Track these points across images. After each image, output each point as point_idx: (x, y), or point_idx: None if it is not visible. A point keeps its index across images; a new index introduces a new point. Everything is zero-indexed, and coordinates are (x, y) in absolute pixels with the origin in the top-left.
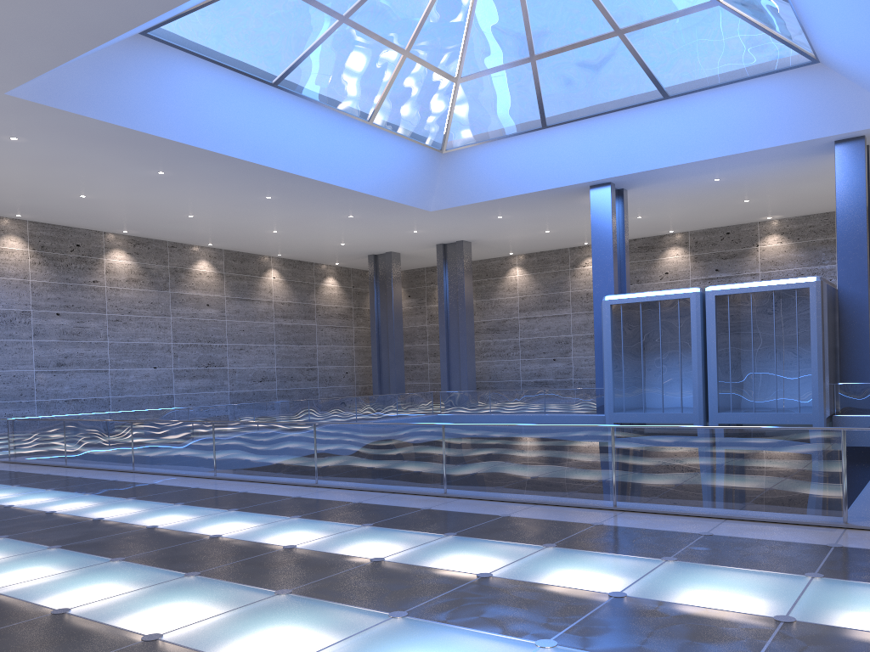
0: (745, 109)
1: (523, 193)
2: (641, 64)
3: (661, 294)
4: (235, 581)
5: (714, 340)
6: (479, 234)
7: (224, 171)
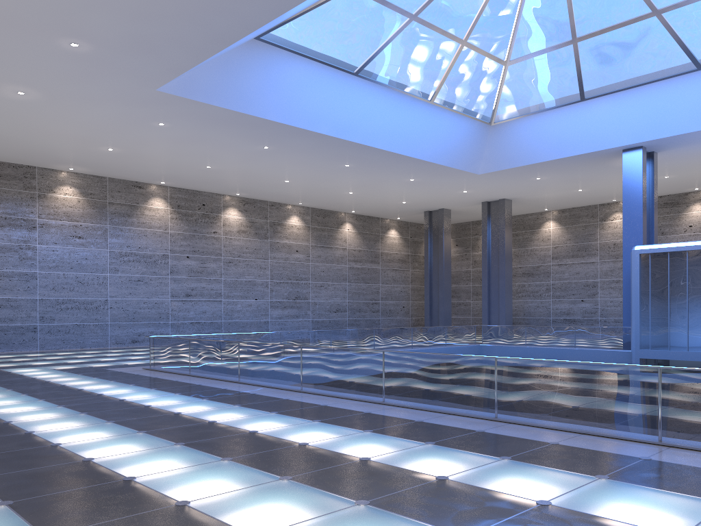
0: None
1: (561, 158)
2: (677, 40)
3: (689, 244)
4: (321, 488)
5: None
6: (519, 193)
7: (314, 145)
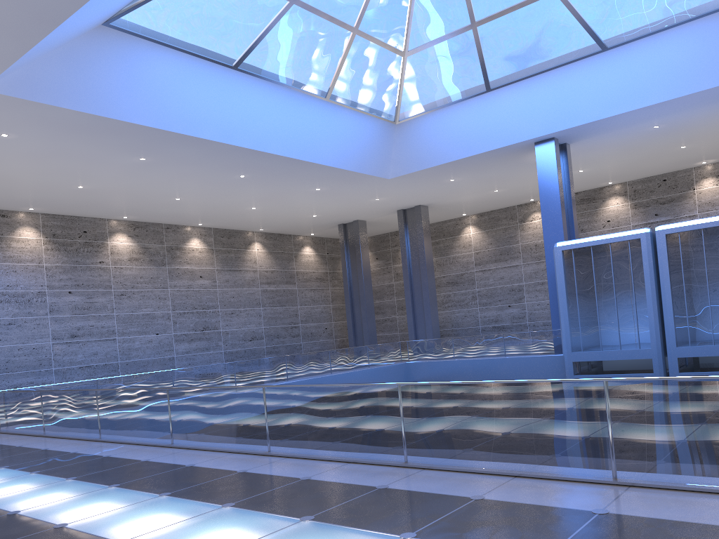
0: (684, 52)
1: (472, 155)
2: (579, 19)
3: (611, 236)
4: None
5: (667, 277)
6: (434, 198)
7: (198, 153)
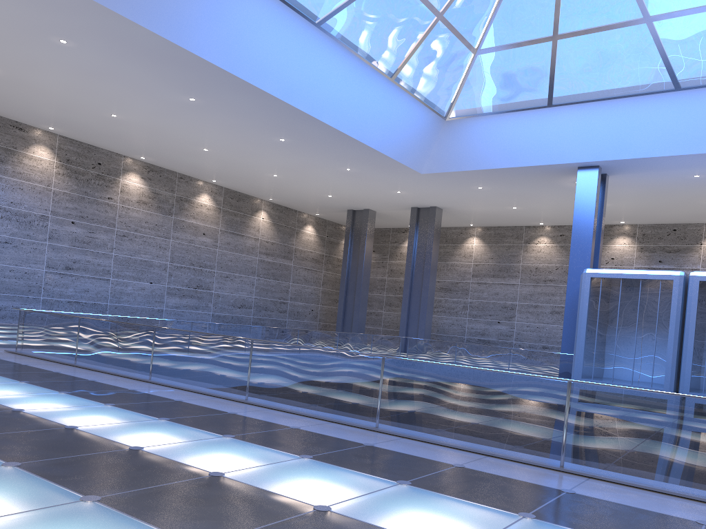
0: None
1: (513, 167)
2: (661, 54)
3: (644, 273)
4: None
5: (693, 322)
6: (453, 202)
7: (251, 106)
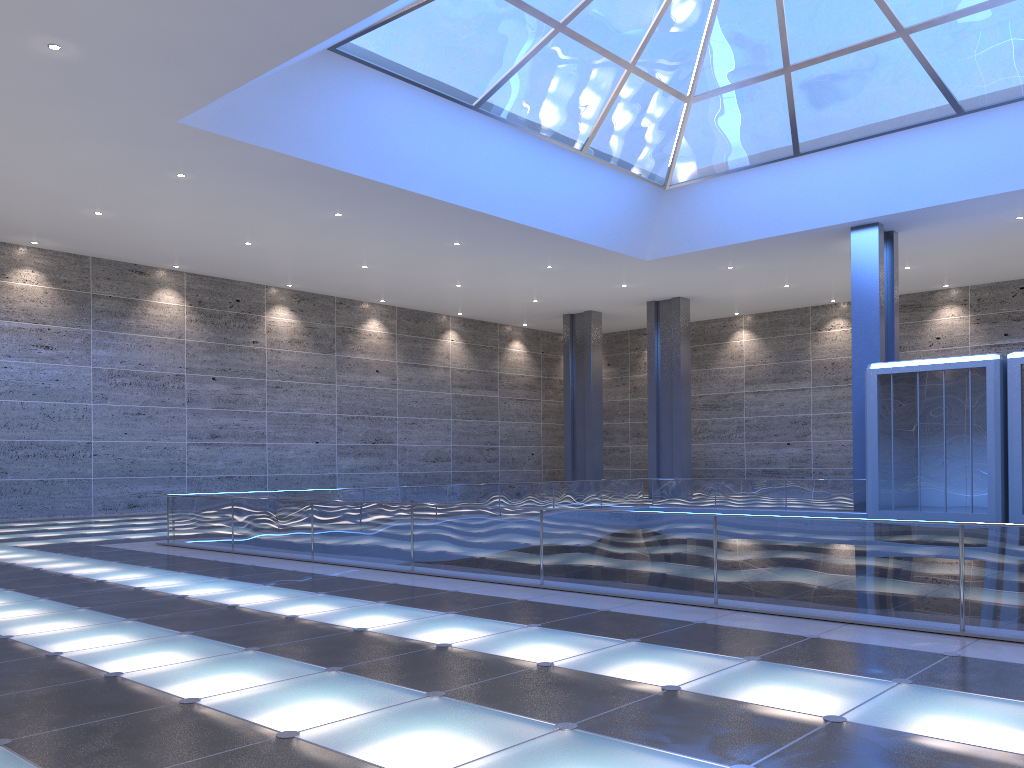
0: None
1: (764, 238)
2: (930, 72)
3: (946, 361)
4: (496, 708)
5: (1018, 420)
6: (701, 289)
7: (410, 212)
